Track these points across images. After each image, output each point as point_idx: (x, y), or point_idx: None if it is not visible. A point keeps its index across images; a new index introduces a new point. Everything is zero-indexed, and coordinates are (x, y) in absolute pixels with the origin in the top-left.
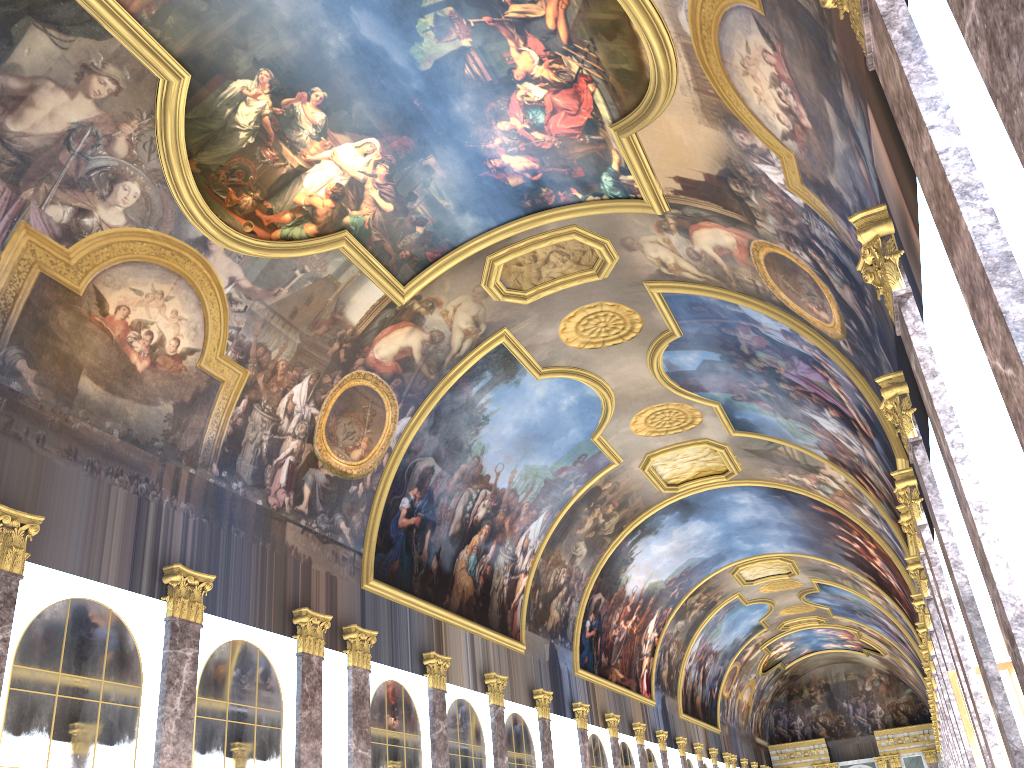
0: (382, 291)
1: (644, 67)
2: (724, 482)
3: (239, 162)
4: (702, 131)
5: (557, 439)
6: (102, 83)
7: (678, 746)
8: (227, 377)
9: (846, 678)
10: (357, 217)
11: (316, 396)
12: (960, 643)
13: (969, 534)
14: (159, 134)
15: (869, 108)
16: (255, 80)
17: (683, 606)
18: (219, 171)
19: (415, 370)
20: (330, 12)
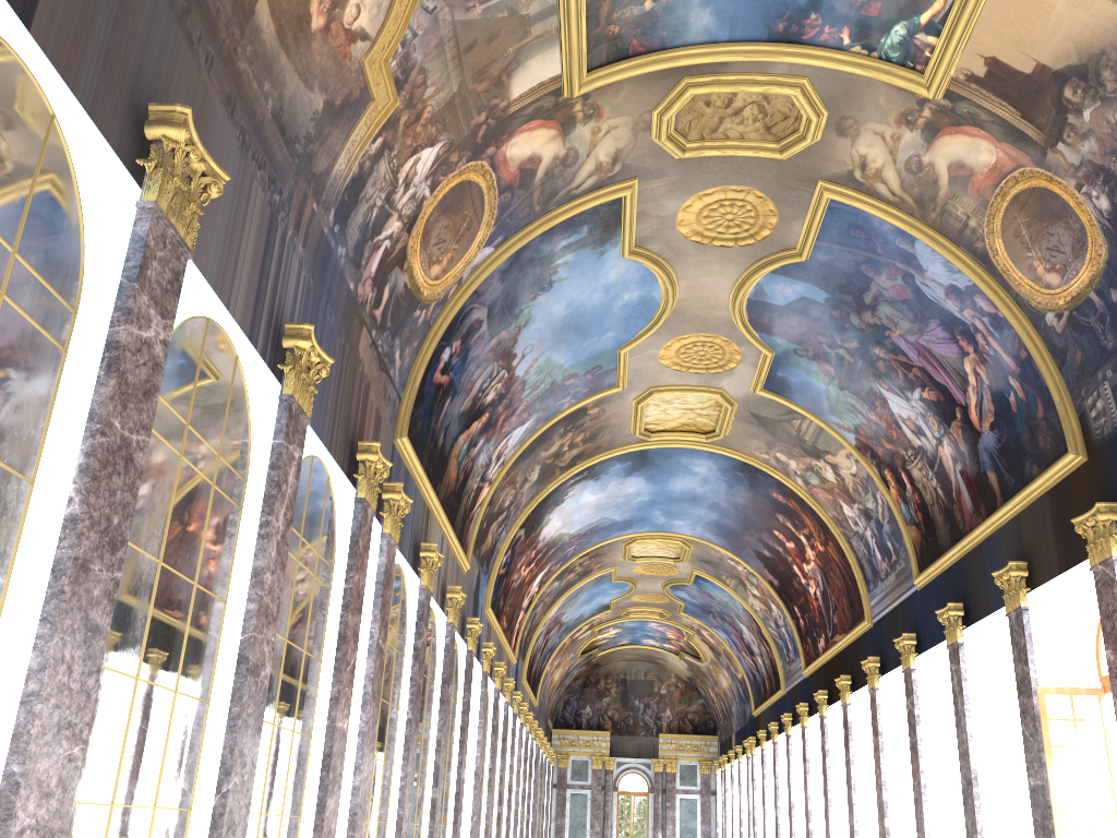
0: (561, 68)
1: None
2: (698, 443)
3: None
4: (1097, 7)
5: (590, 338)
6: None
7: (520, 712)
8: (379, 96)
9: (645, 677)
10: None
11: (436, 174)
12: None
13: None
14: None
15: None
16: None
17: (567, 566)
18: None
19: (528, 191)
20: None
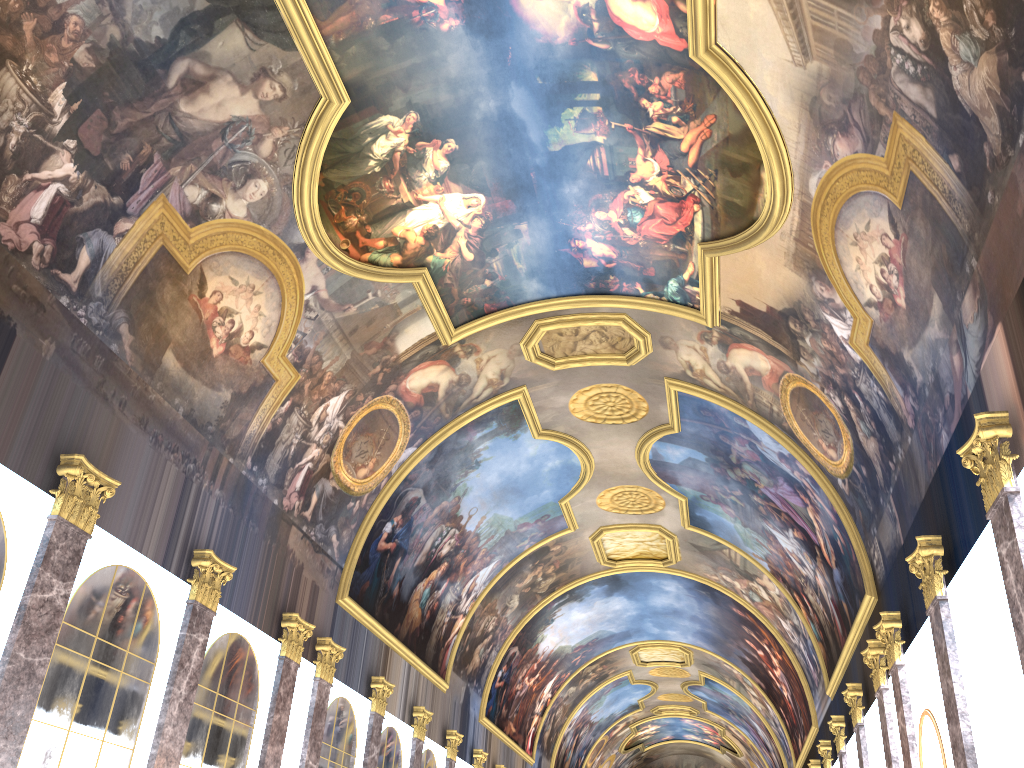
0: (434, 328)
1: (755, 207)
2: (659, 568)
3: (359, 186)
4: (784, 272)
5: (530, 496)
6: (272, 88)
7: None
8: (281, 377)
9: None
10: (439, 258)
11: (346, 411)
12: None
13: None
14: (303, 144)
15: (1001, 325)
16: (402, 119)
17: (579, 673)
18: (340, 189)
19: (435, 406)
20: (492, 81)
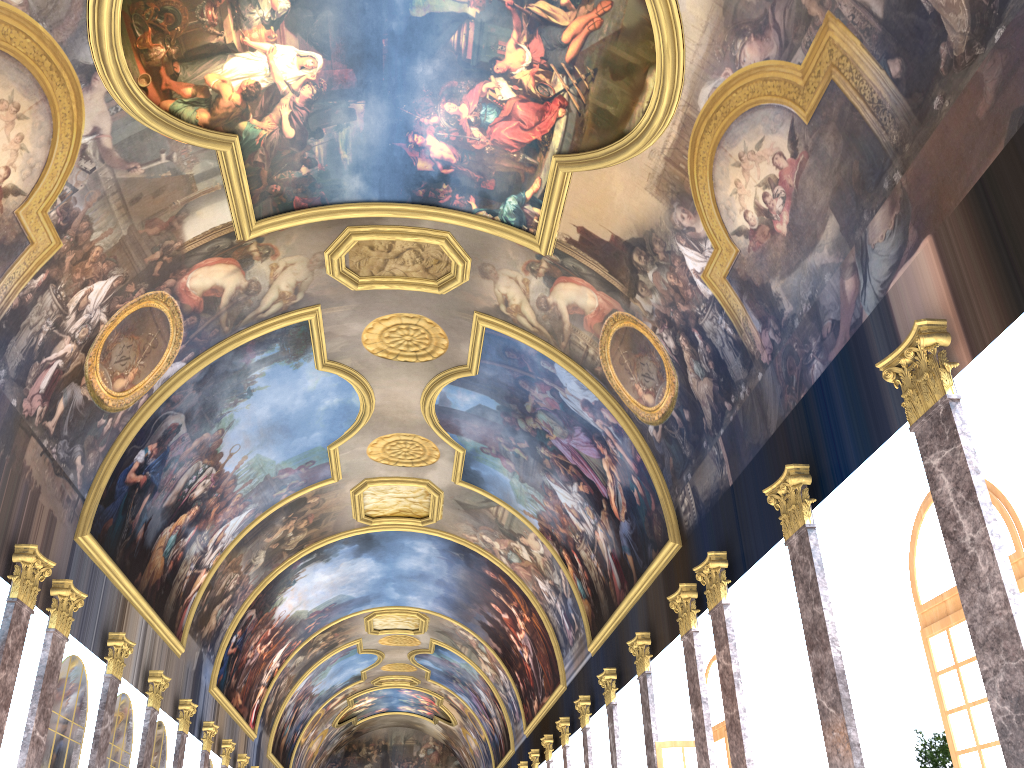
0: (231, 217)
1: (629, 118)
2: (416, 527)
3: (176, 5)
4: (642, 197)
5: (299, 437)
6: None
7: None
8: (38, 240)
9: (405, 742)
10: (254, 127)
11: (112, 302)
12: (742, 714)
13: (968, 612)
14: None
15: (930, 238)
16: None
17: (310, 641)
18: (150, 3)
19: (215, 315)
20: None
